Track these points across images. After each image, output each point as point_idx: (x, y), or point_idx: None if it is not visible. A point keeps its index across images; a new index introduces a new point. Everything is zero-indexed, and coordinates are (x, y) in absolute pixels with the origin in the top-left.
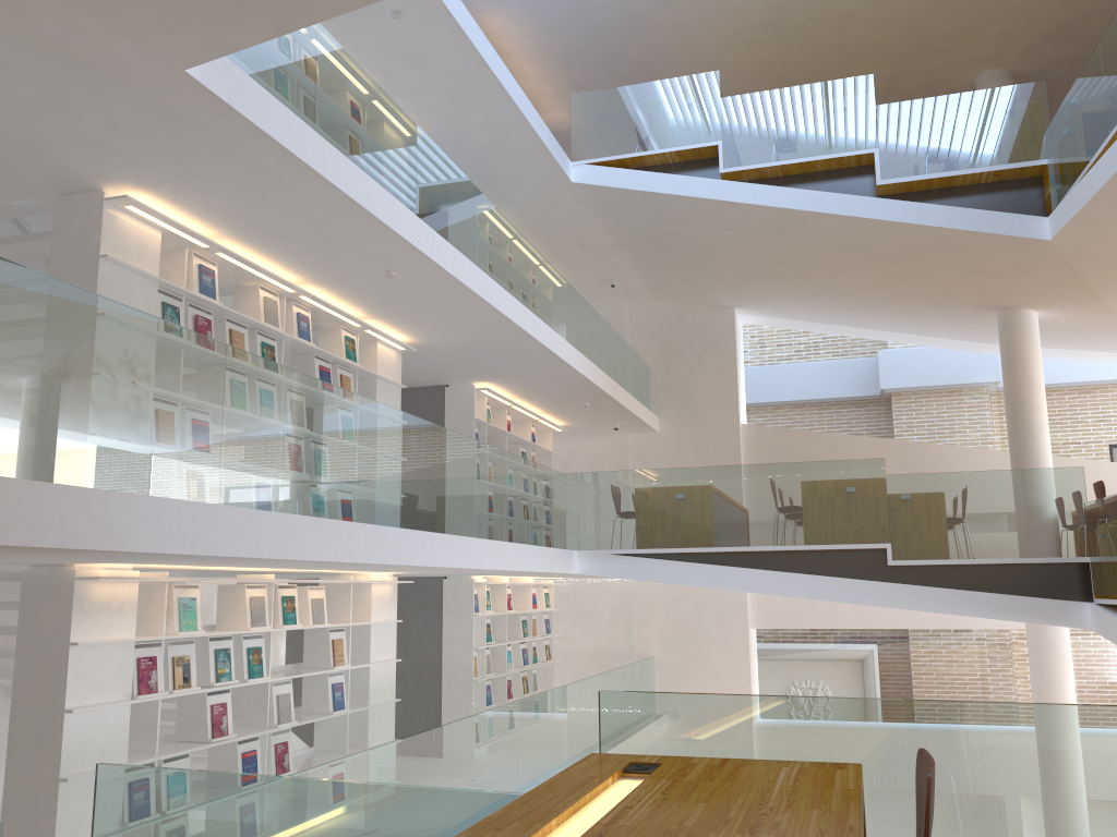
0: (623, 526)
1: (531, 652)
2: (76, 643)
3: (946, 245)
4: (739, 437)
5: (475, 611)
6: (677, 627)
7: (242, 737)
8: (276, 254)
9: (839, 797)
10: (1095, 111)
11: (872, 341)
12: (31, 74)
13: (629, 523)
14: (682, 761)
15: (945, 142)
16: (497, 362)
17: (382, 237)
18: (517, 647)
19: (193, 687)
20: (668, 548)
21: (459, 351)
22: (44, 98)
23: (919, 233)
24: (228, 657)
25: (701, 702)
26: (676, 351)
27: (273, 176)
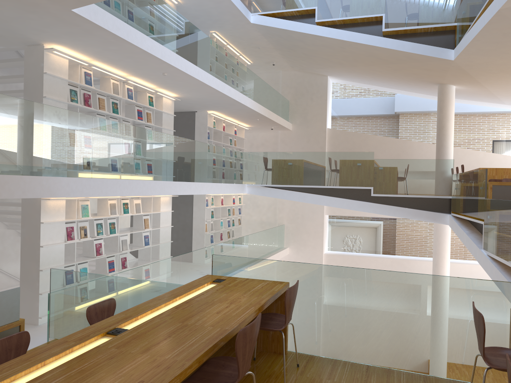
0: (266, 175)
1: (231, 222)
2: (43, 222)
3: (411, 59)
4: (325, 134)
5: (206, 206)
6: (295, 213)
7: (108, 255)
8: (116, 66)
9: (268, 293)
10: (472, 7)
11: (387, 93)
12: (11, 9)
13: (269, 174)
14: (233, 279)
15: (413, 12)
16: (216, 104)
17: (158, 62)
18: (225, 220)
19: (88, 237)
20: (283, 185)
21: (199, 100)
22: (17, 16)
23: (399, 53)
24: (101, 226)
25: (243, 260)
26: (301, 94)
27: (111, 42)
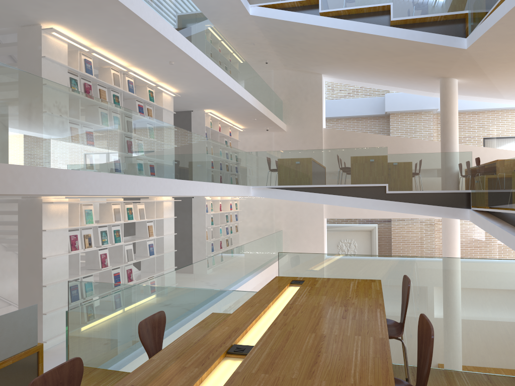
0: (272, 176)
1: (230, 229)
2: (45, 230)
3: (420, 50)
4: (322, 134)
5: (206, 212)
6: (293, 217)
7: (114, 267)
8: (119, 53)
9: (374, 293)
10: None
11: (383, 91)
12: None
13: (275, 174)
14: (312, 279)
15: (423, 0)
16: (216, 101)
17: (169, 47)
18: (224, 227)
19: (93, 247)
20: (292, 185)
21: (199, 96)
22: None
23: (408, 44)
24: (106, 234)
25: (319, 257)
26: (295, 94)
27: (121, 20)
